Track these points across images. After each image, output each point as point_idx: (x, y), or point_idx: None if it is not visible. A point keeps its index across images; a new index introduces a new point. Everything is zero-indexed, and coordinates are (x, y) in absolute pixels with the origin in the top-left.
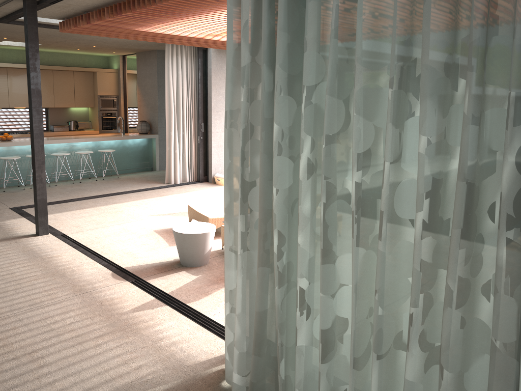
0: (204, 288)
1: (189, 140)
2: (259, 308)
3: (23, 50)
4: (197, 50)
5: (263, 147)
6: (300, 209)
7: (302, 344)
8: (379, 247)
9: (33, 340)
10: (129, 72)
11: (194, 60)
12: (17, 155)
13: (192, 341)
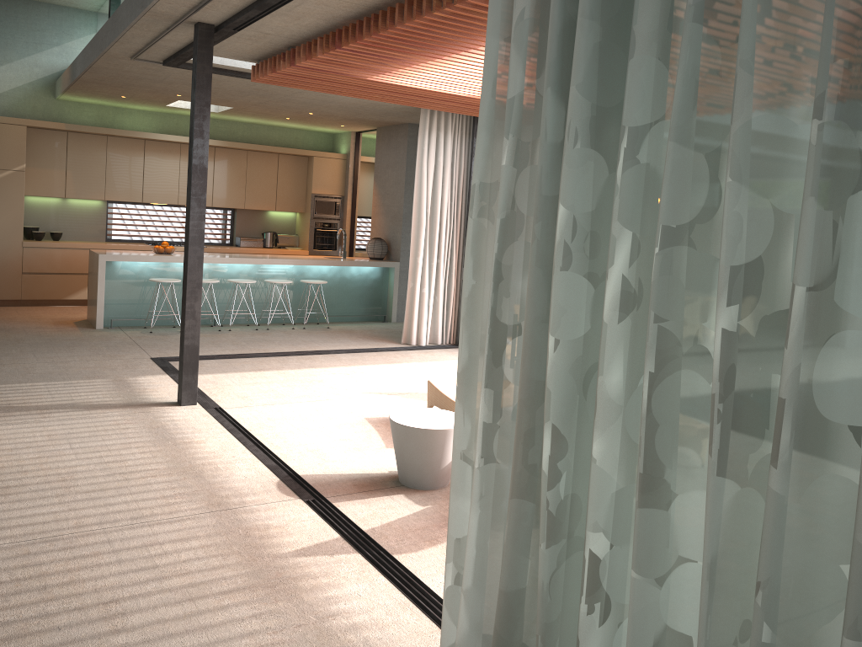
0: (431, 530)
1: (446, 274)
2: (507, 583)
3: None
4: (472, 123)
5: (536, 254)
6: (600, 384)
7: None
8: (771, 482)
9: (118, 581)
10: (364, 160)
11: (465, 140)
12: (177, 277)
13: (388, 629)
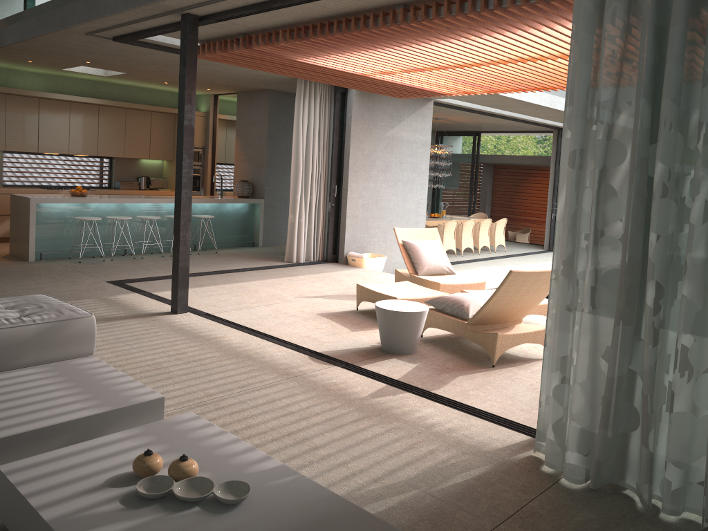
0: (435, 376)
1: (316, 207)
2: (615, 373)
3: (88, 80)
4: (332, 92)
5: (636, 189)
6: (690, 257)
7: (680, 410)
8: None
9: (279, 423)
10: (220, 117)
11: (328, 104)
12: (92, 216)
13: (471, 429)
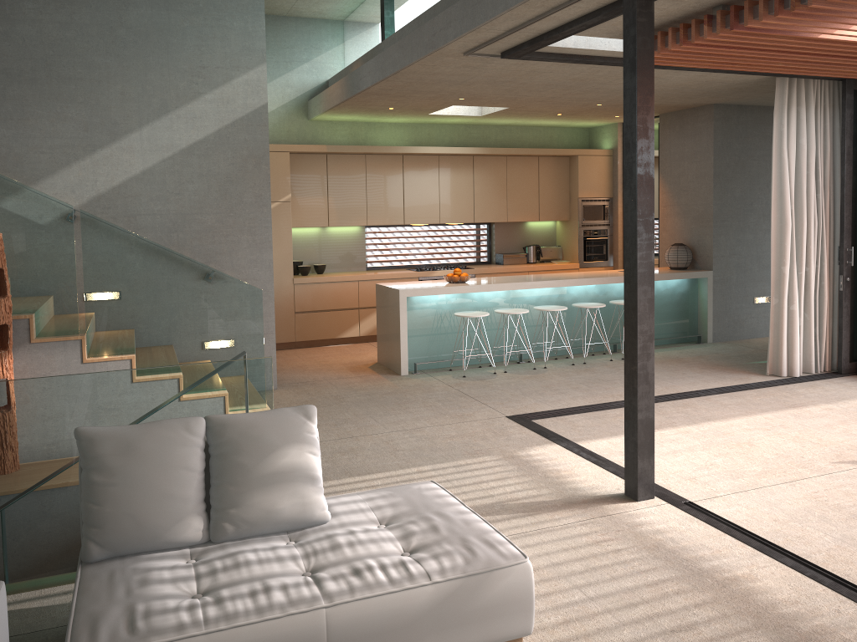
0: None
1: (816, 284)
2: None
3: (458, 125)
4: (835, 92)
5: None
6: None
7: None
8: None
9: None
10: None
11: (829, 114)
12: (476, 309)
13: None
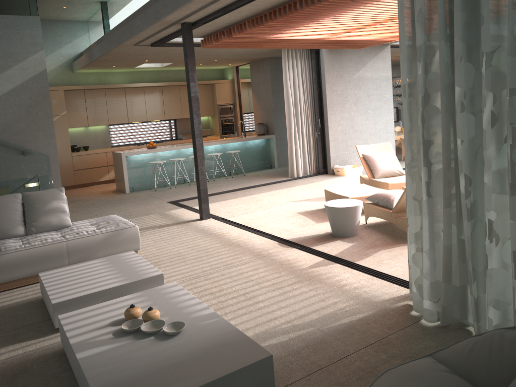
0: (363, 251)
1: (307, 136)
2: (447, 242)
3: (154, 71)
4: (309, 52)
5: (445, 108)
6: (485, 154)
7: (493, 267)
8: None
9: (241, 287)
10: (242, 81)
11: (307, 62)
12: (161, 160)
13: (371, 287)
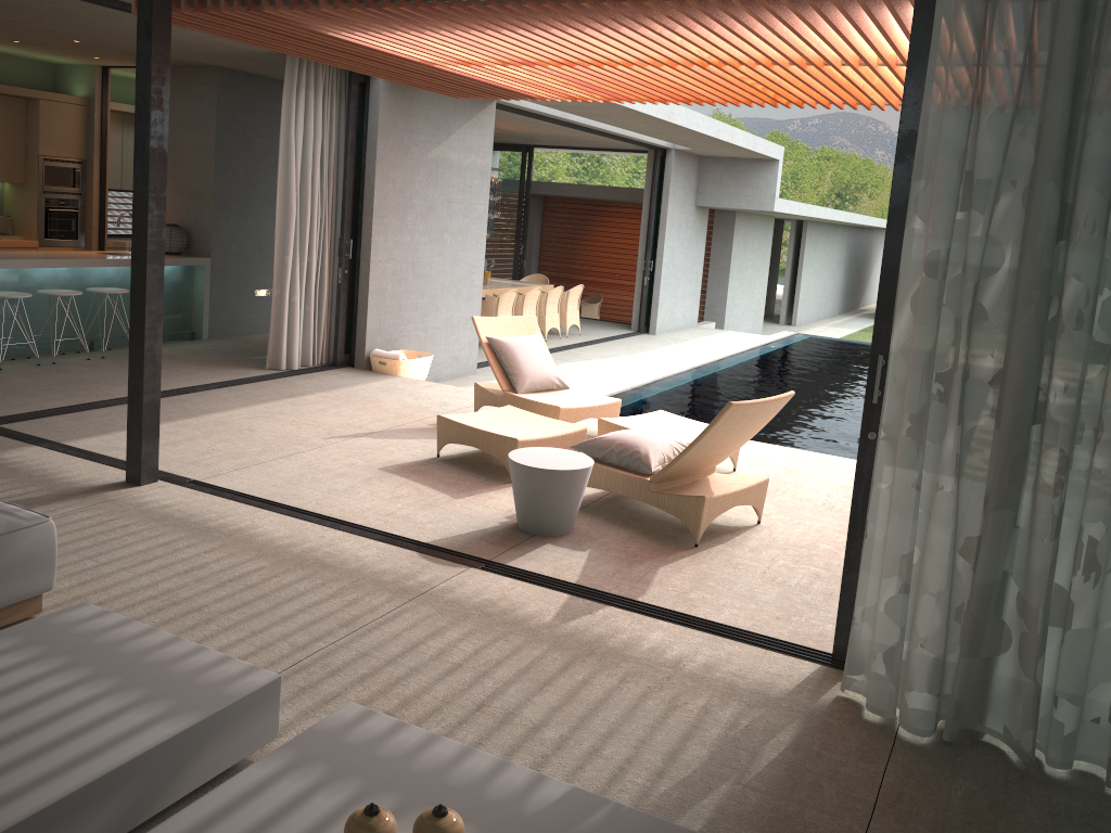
0: (626, 572)
1: (318, 276)
2: (988, 578)
3: None
4: (343, 80)
5: (1034, 315)
6: (1110, 415)
7: (1082, 626)
8: None
9: (450, 687)
10: (112, 107)
11: (336, 102)
12: None
13: (734, 661)
